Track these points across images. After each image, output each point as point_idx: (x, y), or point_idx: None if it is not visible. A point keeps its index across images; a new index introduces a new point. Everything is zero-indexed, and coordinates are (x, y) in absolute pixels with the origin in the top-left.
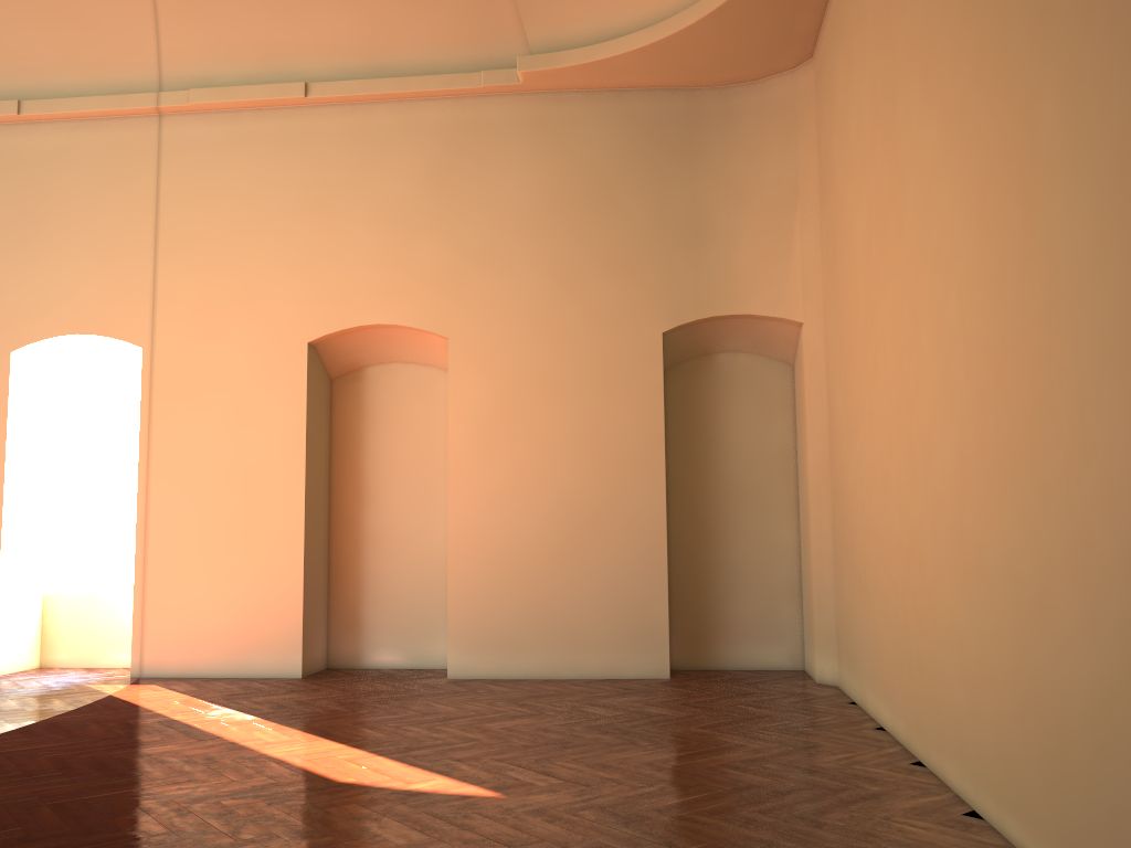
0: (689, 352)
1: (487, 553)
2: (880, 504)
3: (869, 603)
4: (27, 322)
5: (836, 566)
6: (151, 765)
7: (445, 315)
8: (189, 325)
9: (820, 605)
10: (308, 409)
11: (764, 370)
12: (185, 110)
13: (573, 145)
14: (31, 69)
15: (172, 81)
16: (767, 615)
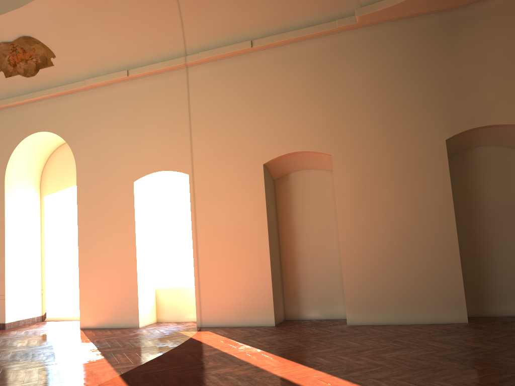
0: (459, 148)
1: (361, 261)
2: None
3: None
4: (139, 168)
5: None
6: (222, 381)
7: (328, 143)
8: (208, 161)
9: None
10: (266, 196)
11: (504, 153)
12: (197, 63)
13: (387, 49)
14: (131, 55)
15: (191, 50)
16: None
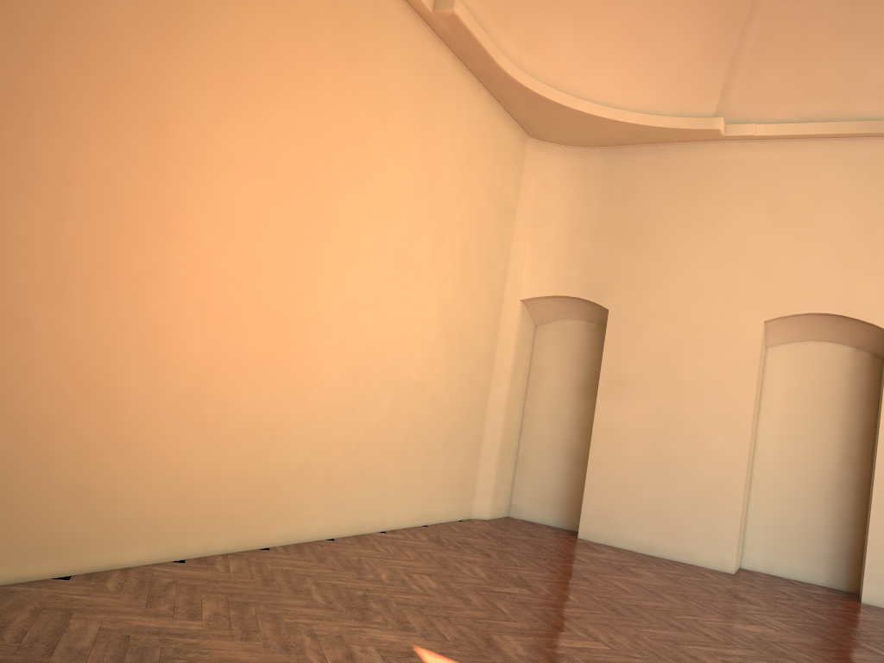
0: None
1: None
2: None
3: None
4: None
5: None
6: None
7: None
8: None
9: None
10: None
11: None
12: None
13: None
14: None
15: None
16: None
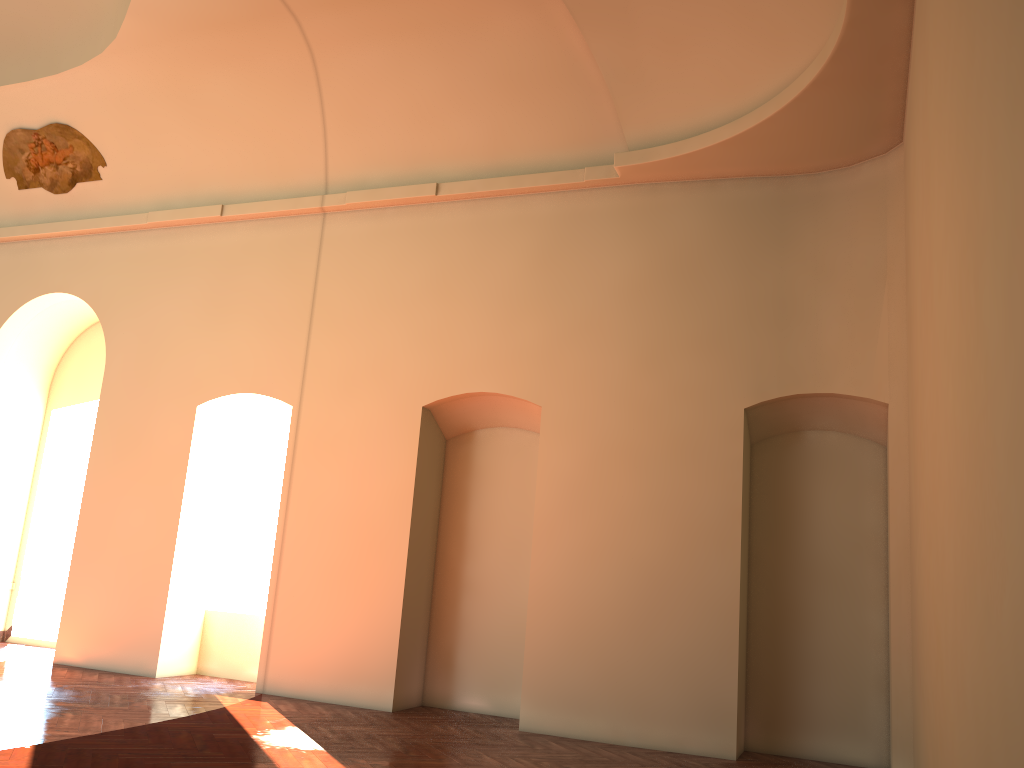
0: (776, 428)
1: (563, 612)
2: (927, 601)
3: (924, 709)
4: (210, 382)
5: (912, 663)
6: None
7: (540, 385)
8: (329, 388)
9: (897, 702)
10: (418, 465)
11: (855, 449)
12: (343, 209)
13: (666, 231)
14: (234, 180)
15: (335, 185)
16: (849, 705)
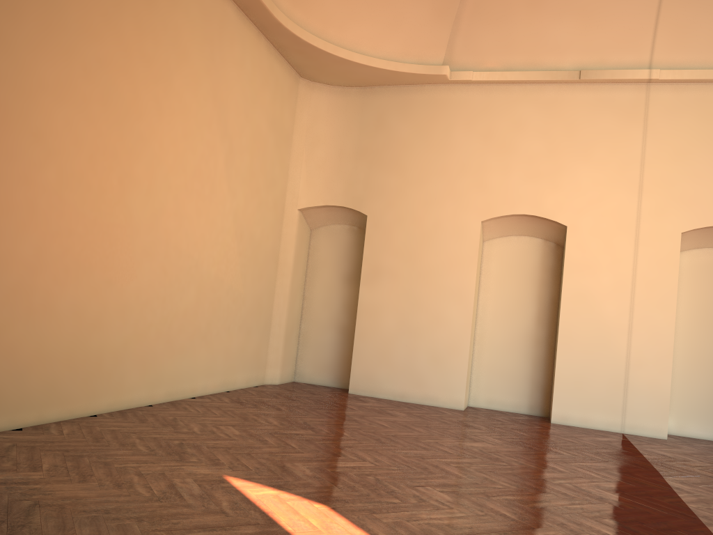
0: None
1: None
2: None
3: None
4: None
5: None
6: None
7: None
8: None
9: None
10: None
11: None
12: None
13: None
14: None
15: None
16: None
